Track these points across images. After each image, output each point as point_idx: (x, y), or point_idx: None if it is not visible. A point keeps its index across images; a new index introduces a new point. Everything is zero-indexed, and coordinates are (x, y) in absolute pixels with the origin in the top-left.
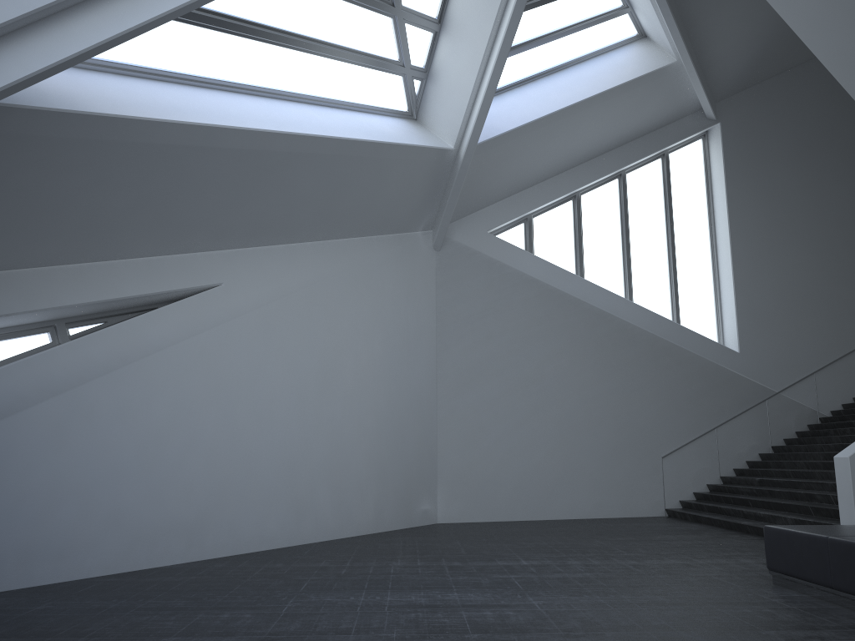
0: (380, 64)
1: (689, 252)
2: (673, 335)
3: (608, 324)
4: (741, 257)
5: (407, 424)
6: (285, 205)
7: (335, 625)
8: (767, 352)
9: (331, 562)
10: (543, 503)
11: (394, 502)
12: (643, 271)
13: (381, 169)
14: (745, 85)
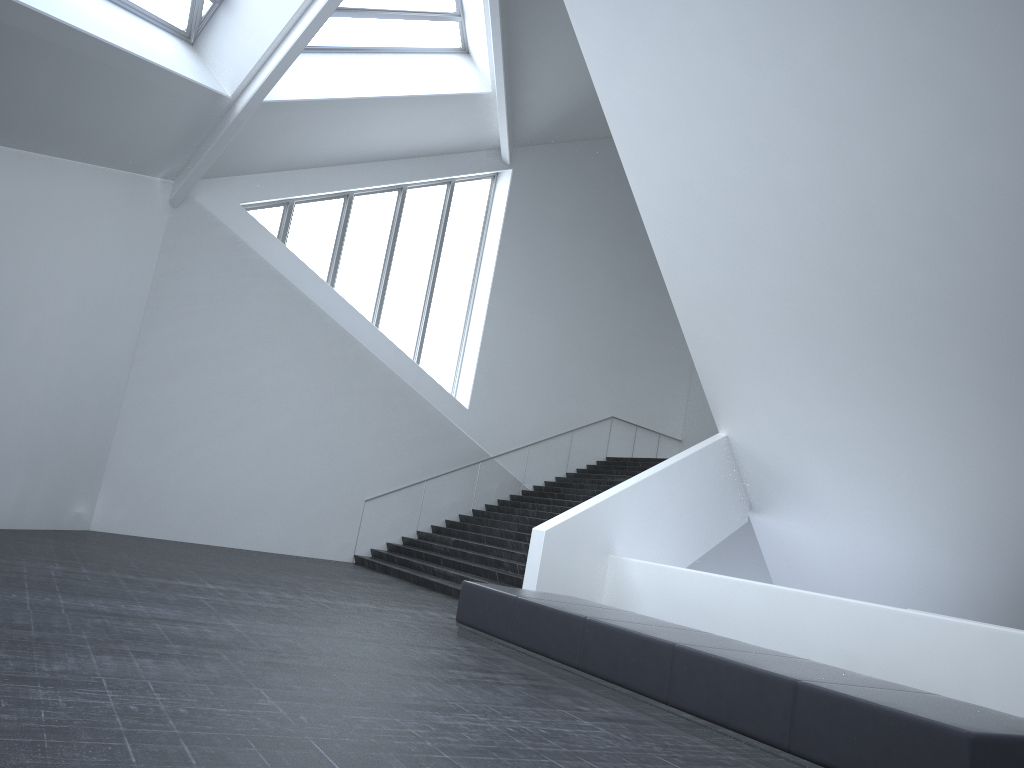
0: None
1: (447, 293)
2: (410, 376)
3: (347, 346)
4: (496, 313)
5: (84, 405)
6: (2, 96)
7: (7, 620)
8: (494, 415)
9: None
10: (224, 528)
11: (43, 496)
12: (397, 299)
13: (138, 91)
14: (545, 140)
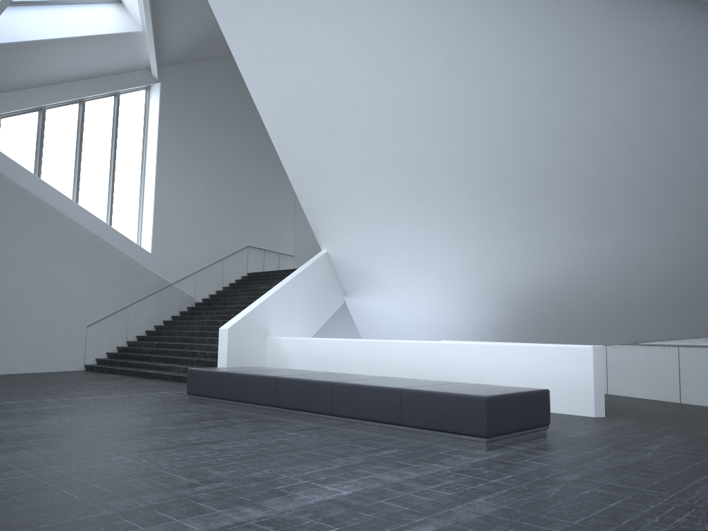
0: None
1: (125, 173)
2: (107, 235)
3: (58, 220)
4: (162, 185)
5: None
6: None
7: None
8: (169, 255)
9: None
10: None
11: None
12: (89, 182)
13: None
14: (181, 61)
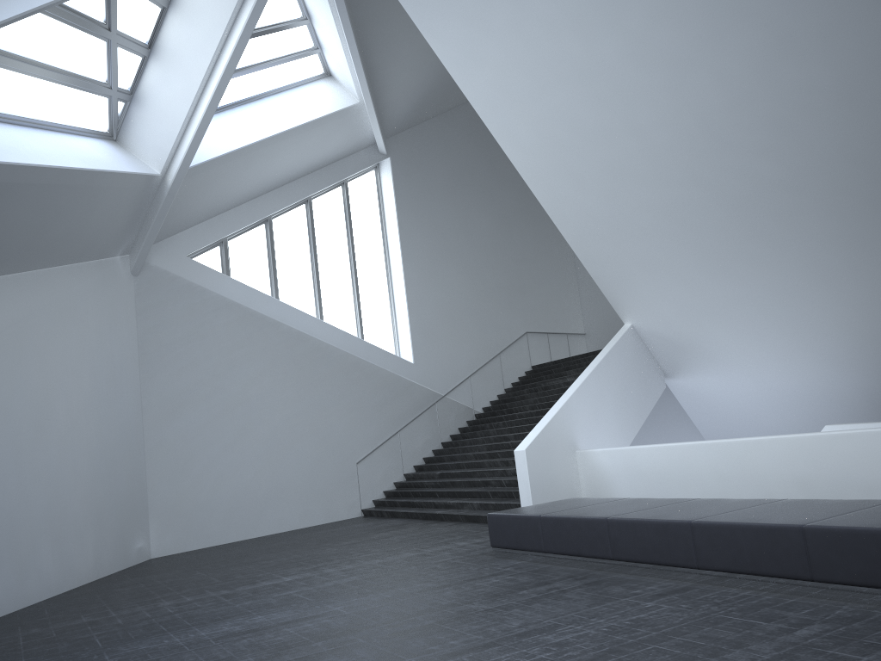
0: (89, 86)
1: (368, 274)
2: (361, 351)
3: (305, 343)
4: (412, 278)
5: (119, 460)
6: None
7: None
8: (435, 361)
9: (92, 615)
10: (254, 521)
11: (112, 544)
12: (331, 292)
13: (92, 196)
14: (408, 125)
